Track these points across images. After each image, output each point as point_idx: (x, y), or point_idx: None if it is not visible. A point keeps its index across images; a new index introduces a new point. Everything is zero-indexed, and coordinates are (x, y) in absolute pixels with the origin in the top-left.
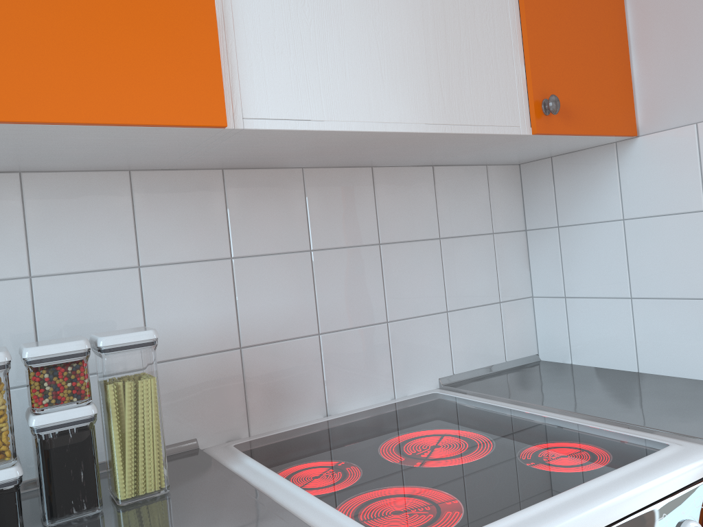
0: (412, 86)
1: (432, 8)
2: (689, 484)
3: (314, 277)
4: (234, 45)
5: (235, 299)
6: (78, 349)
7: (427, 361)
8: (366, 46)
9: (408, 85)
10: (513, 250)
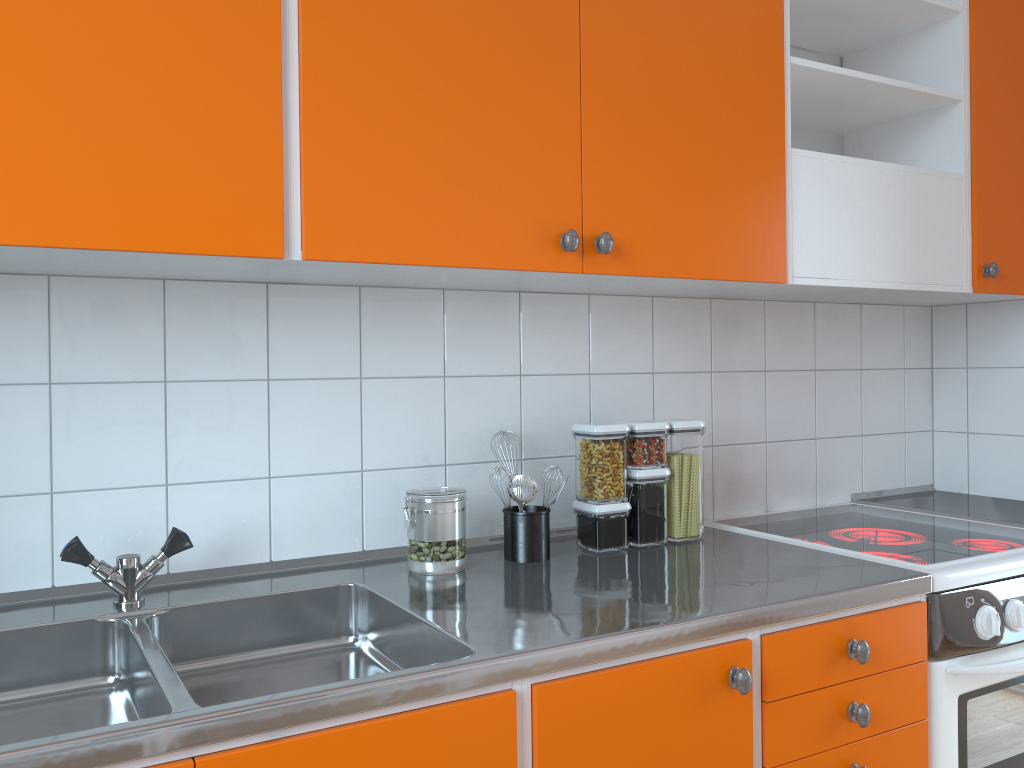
0: (893, 253)
1: (911, 192)
2: None
3: (765, 394)
4: (791, 225)
5: (711, 406)
6: (664, 428)
7: (843, 477)
8: (866, 223)
9: (891, 252)
10: (920, 386)
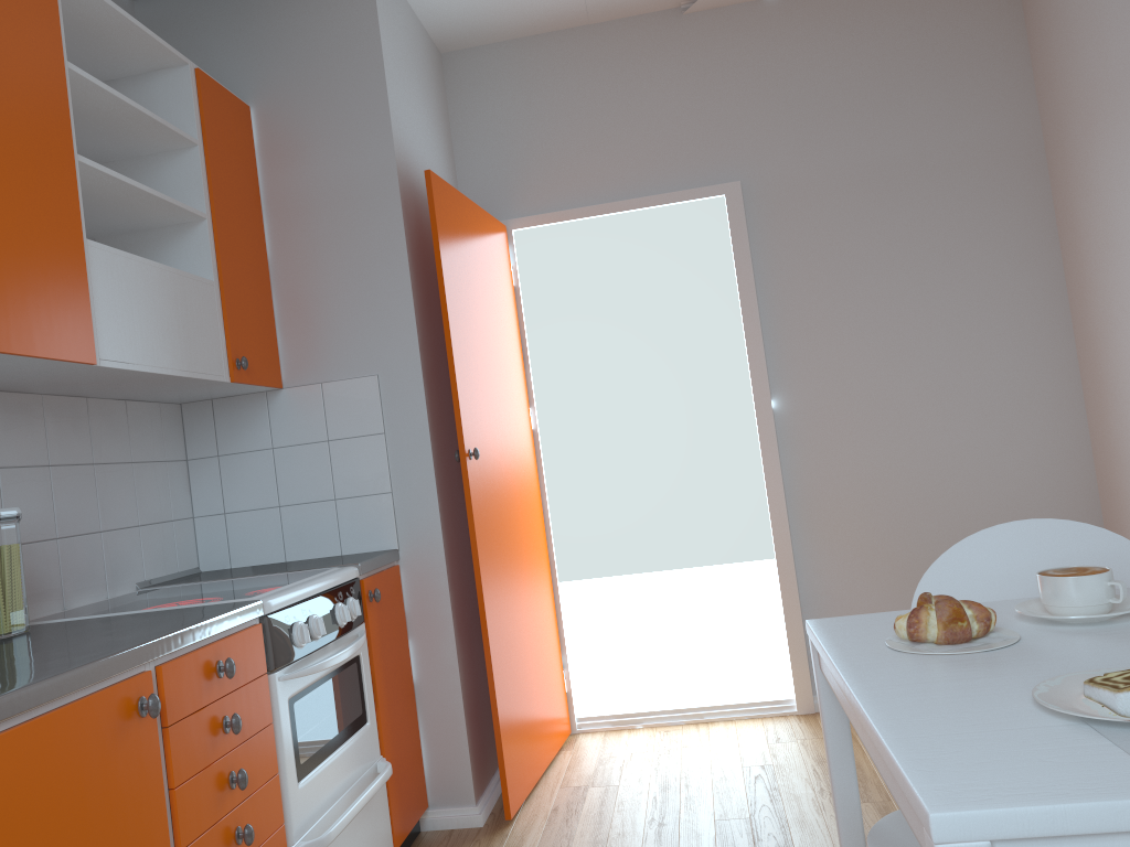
0: (173, 344)
1: (180, 291)
2: (347, 581)
3: (52, 489)
4: (94, 310)
5: (1, 504)
6: None
7: (128, 567)
8: (151, 315)
9: (172, 343)
10: (180, 476)
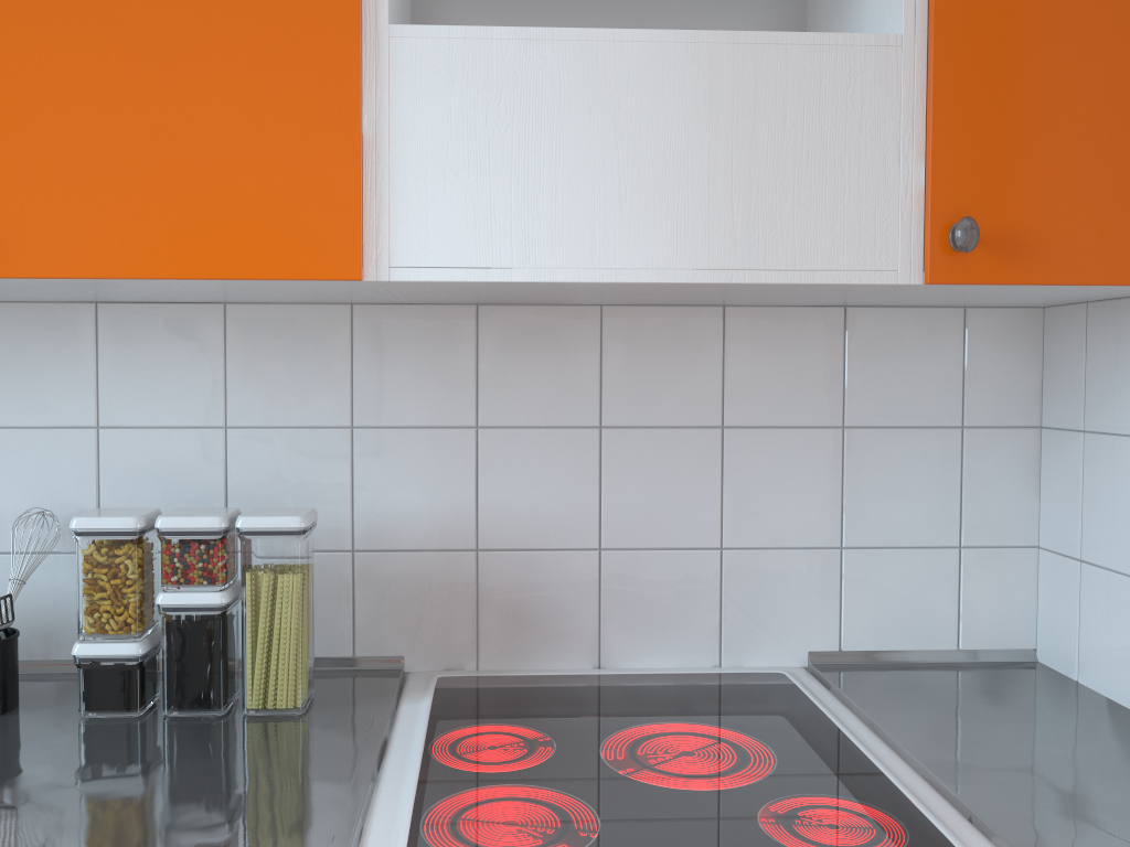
0: (676, 212)
1: (732, 84)
2: None
3: (601, 466)
4: (387, 171)
5: (477, 483)
6: (211, 527)
7: (789, 620)
8: (597, 155)
9: (668, 210)
10: (1006, 461)
